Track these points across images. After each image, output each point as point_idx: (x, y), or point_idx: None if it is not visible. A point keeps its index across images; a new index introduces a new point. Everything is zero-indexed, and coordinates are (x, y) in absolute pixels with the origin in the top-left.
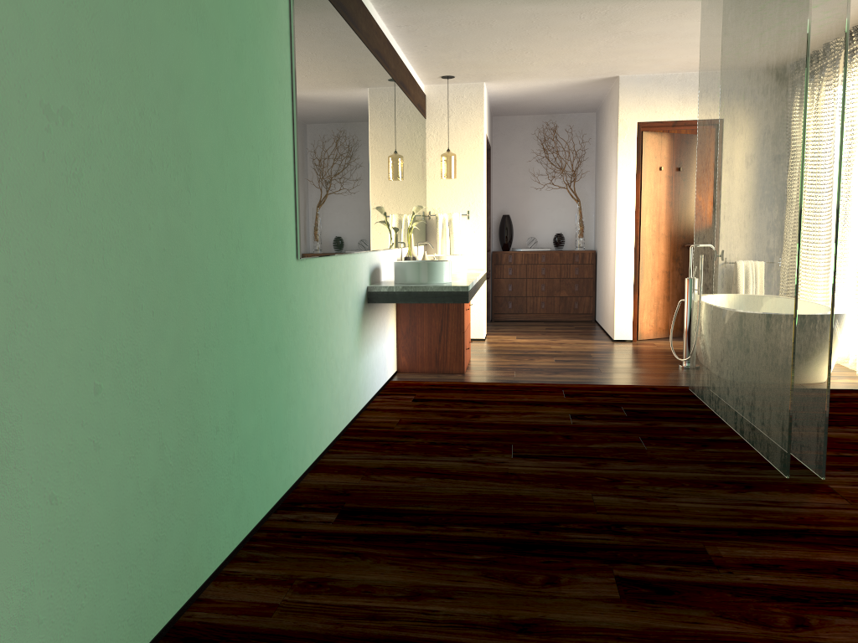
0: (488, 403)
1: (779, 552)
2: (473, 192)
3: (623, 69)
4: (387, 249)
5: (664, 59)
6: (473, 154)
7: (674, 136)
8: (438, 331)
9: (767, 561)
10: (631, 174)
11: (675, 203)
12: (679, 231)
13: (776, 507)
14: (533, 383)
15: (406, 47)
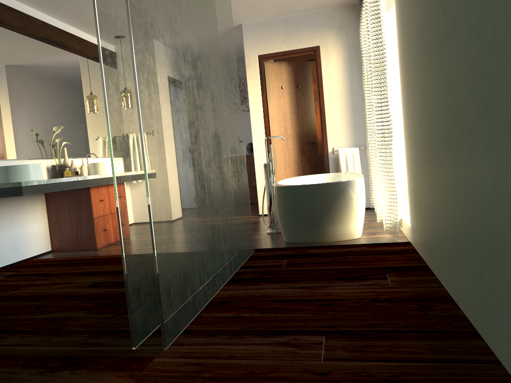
0: (55, 275)
1: None
2: None
3: (237, 17)
4: (17, 160)
5: (256, 4)
6: None
7: (291, 63)
8: (76, 219)
9: None
10: (258, 93)
11: (298, 111)
12: (303, 132)
13: None
14: None
15: (48, 12)
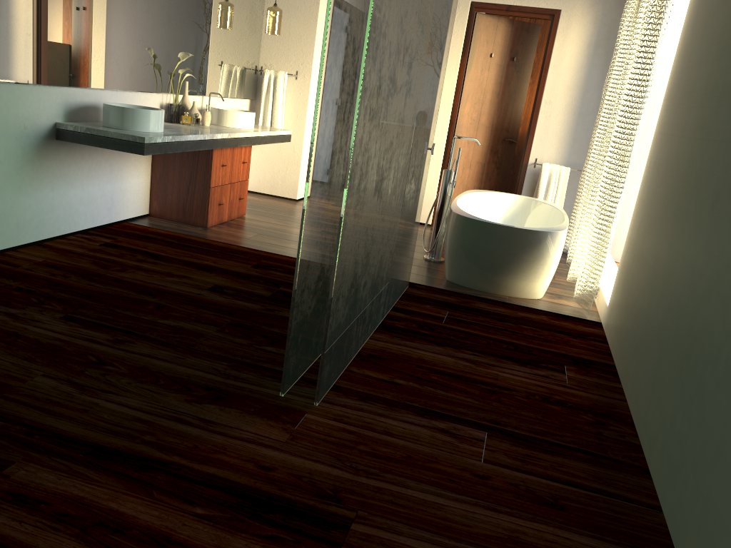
0: (164, 259)
1: (83, 485)
2: (304, 52)
3: None
4: (129, 91)
5: None
6: (308, 13)
7: (513, 23)
8: (187, 183)
9: (44, 494)
10: (456, 56)
11: (503, 94)
12: (502, 124)
13: (196, 429)
14: (249, 248)
15: None
